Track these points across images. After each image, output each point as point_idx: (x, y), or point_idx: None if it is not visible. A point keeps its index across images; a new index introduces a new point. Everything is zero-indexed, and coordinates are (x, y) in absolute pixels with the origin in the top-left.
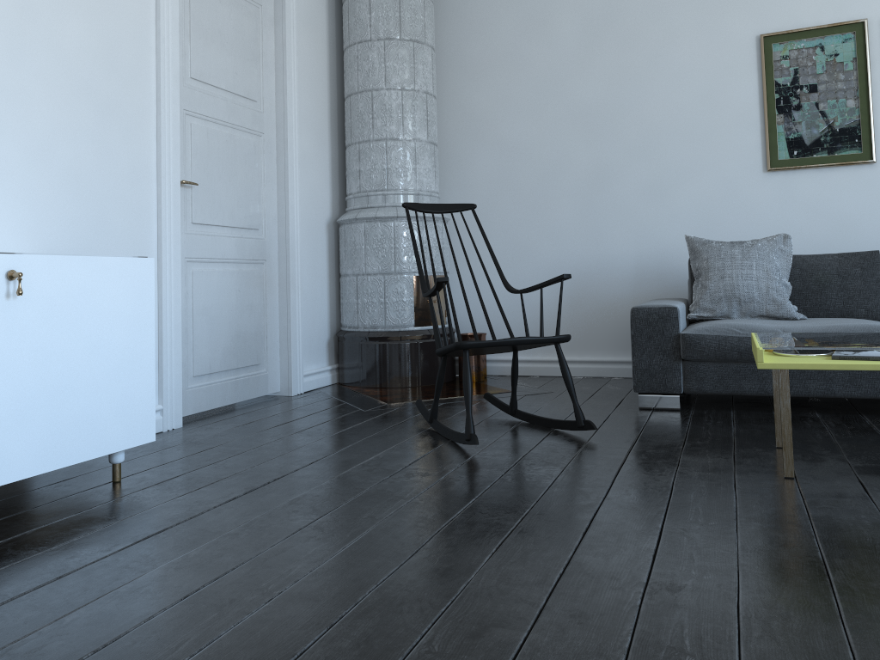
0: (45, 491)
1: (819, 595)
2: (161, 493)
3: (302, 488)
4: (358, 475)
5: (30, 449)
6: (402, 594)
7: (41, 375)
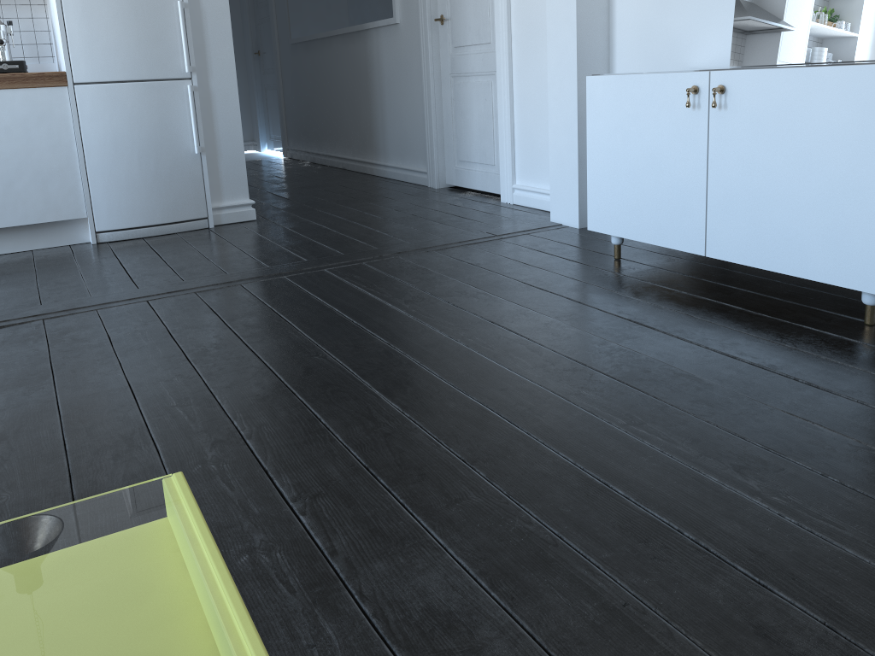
0: (848, 302)
1: (88, 489)
2: (788, 334)
3: (746, 390)
4: (787, 430)
5: (734, 240)
6: (391, 365)
7: (745, 180)
